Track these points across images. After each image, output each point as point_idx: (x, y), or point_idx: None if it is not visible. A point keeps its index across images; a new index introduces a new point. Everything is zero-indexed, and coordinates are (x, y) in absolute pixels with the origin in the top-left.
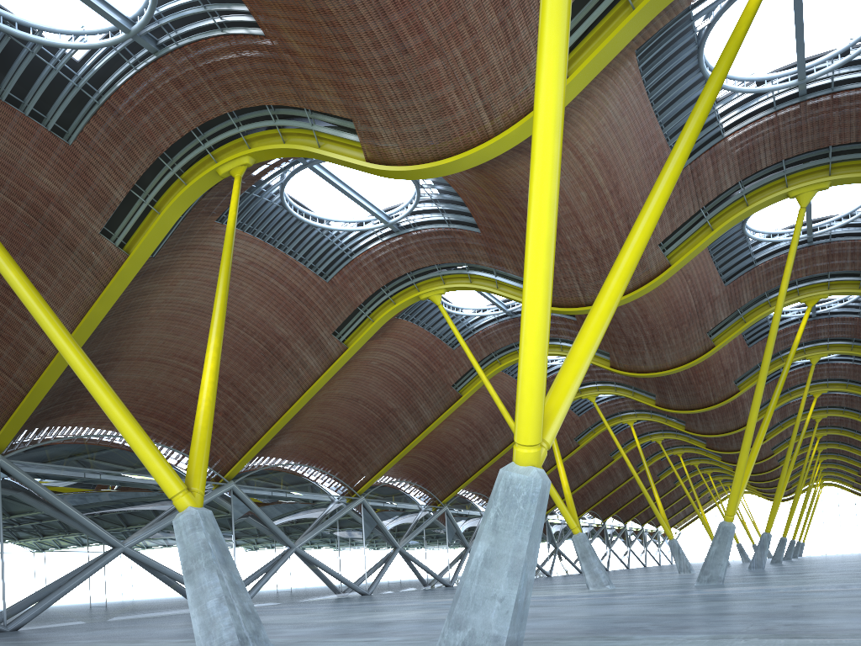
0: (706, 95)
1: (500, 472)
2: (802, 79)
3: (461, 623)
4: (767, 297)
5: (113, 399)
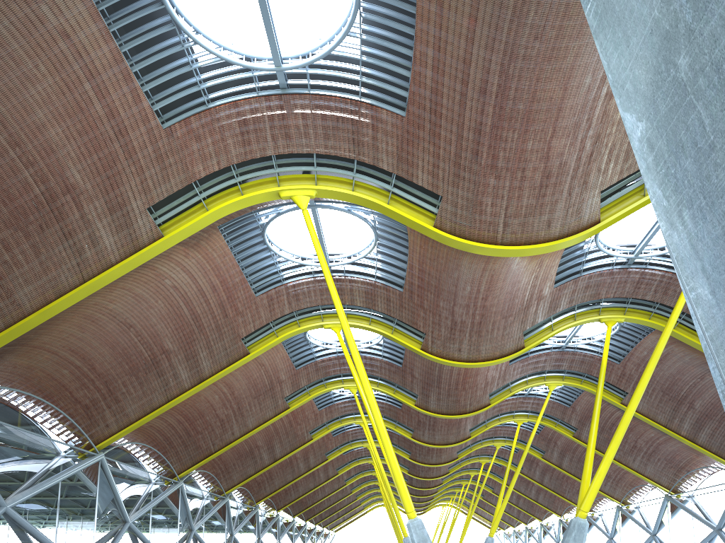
0: None
1: None
2: None
3: None
4: (576, 310)
5: None
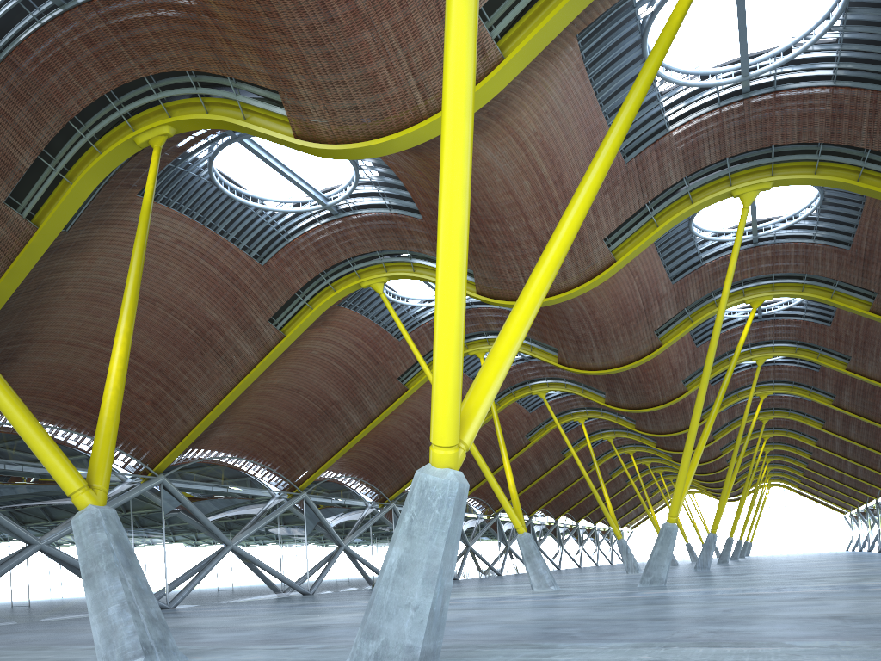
0: (639, 85)
1: (416, 474)
2: (745, 75)
3: (374, 633)
4: (713, 297)
5: (1, 387)
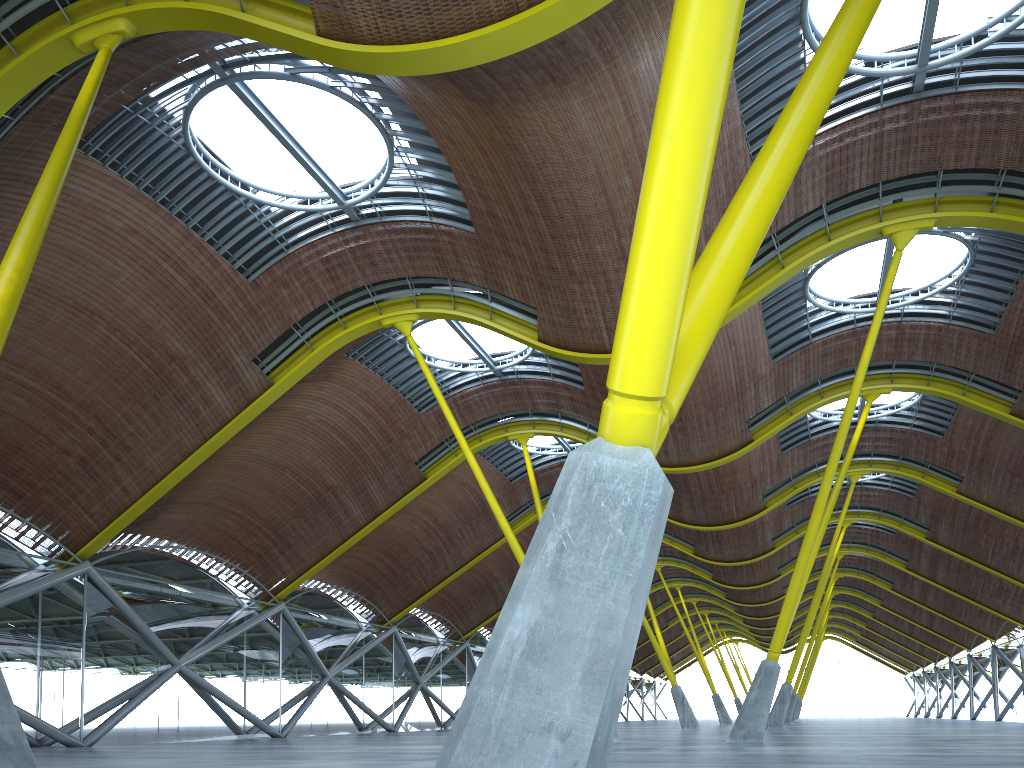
0: None
1: (572, 457)
2: (923, 65)
3: None
4: (819, 385)
5: None
